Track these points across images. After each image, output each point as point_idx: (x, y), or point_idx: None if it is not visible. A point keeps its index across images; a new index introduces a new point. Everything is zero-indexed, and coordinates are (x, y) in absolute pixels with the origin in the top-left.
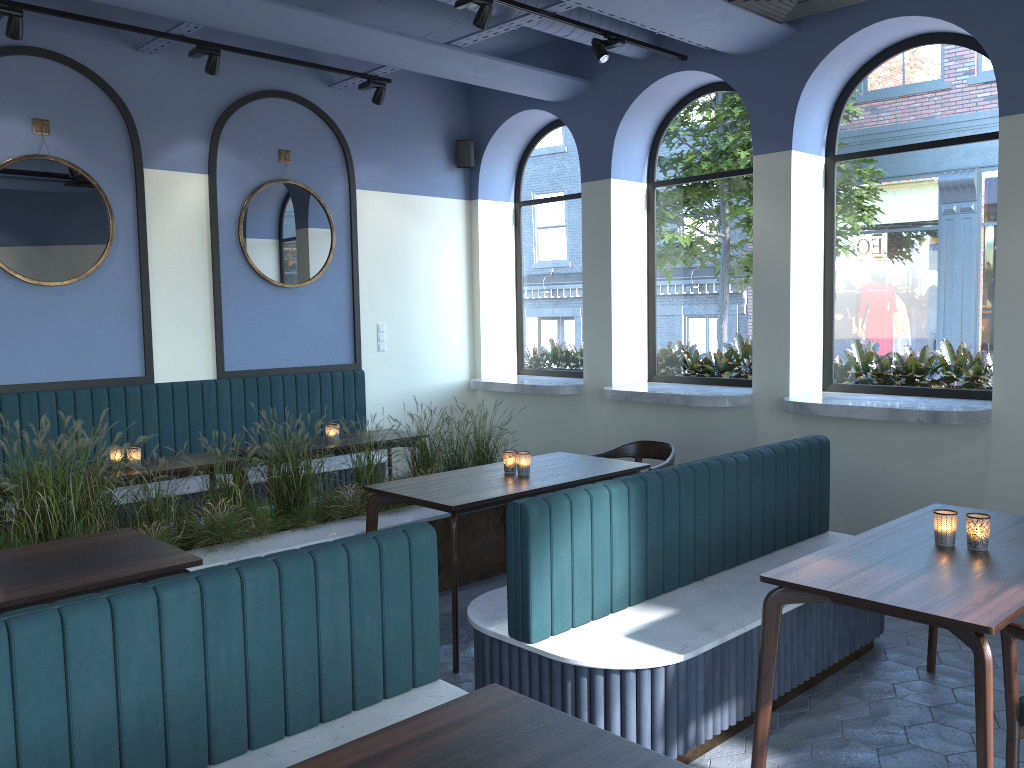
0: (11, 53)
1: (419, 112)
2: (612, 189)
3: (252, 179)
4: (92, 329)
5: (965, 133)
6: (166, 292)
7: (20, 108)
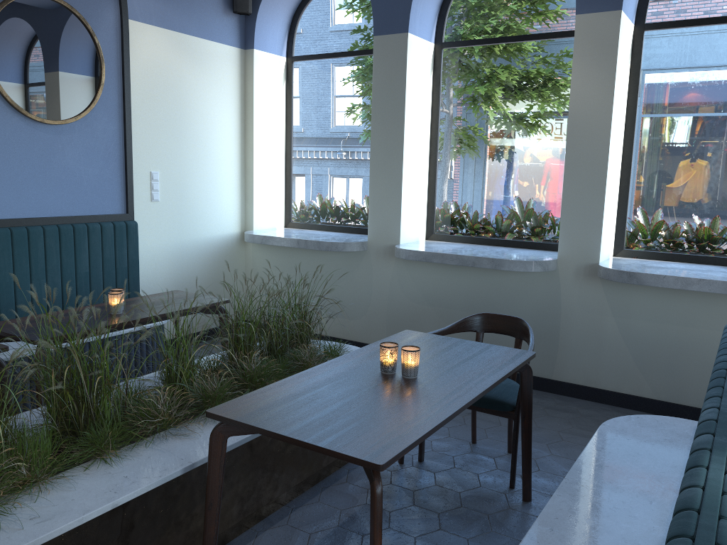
0: None
1: None
2: (409, 44)
3: None
4: None
5: None
6: None
7: None
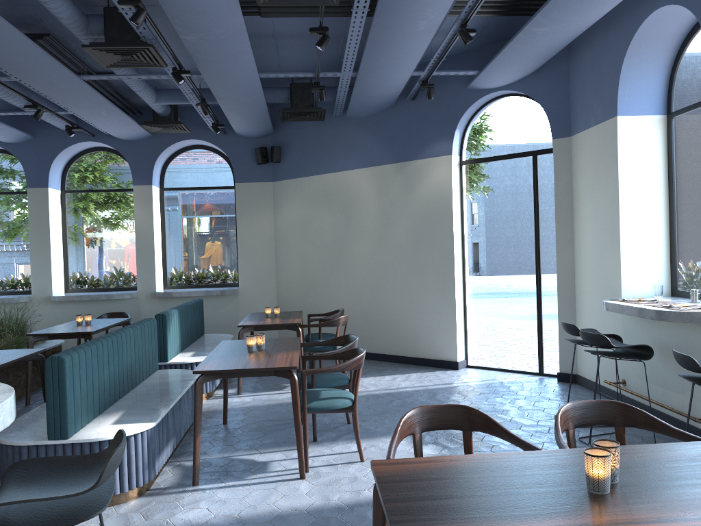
0: None
1: None
2: (49, 193)
3: None
4: None
5: (217, 185)
6: None
7: None
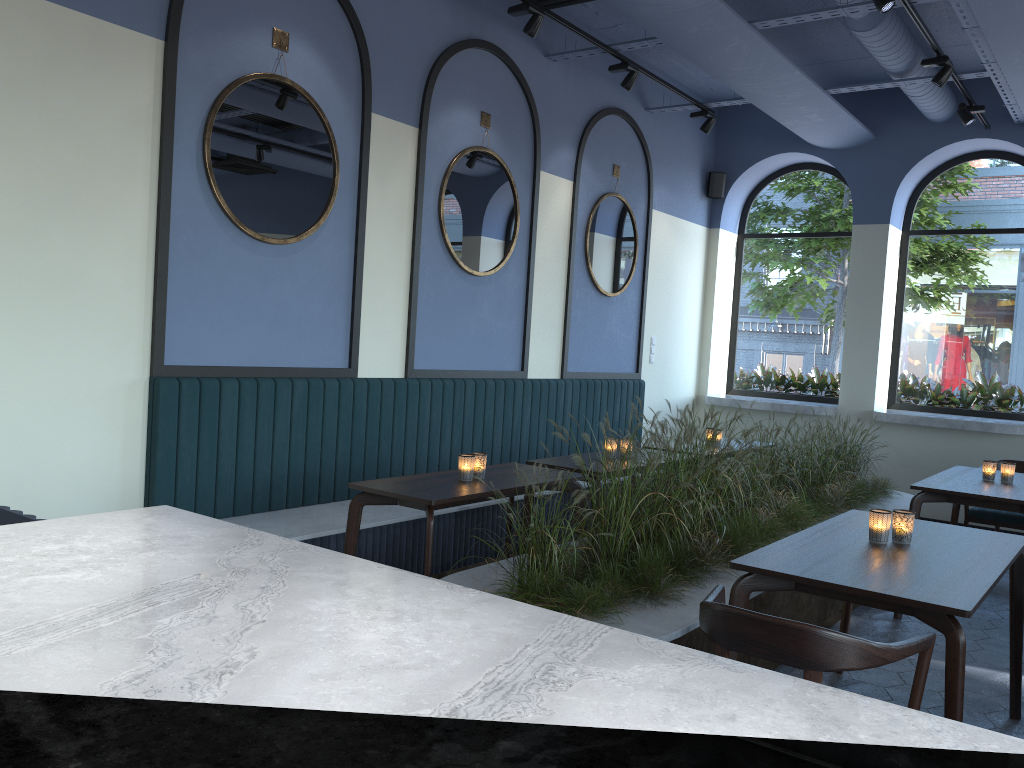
0: (477, 46)
1: (689, 142)
2: (889, 233)
3: (596, 190)
4: (495, 321)
5: None
6: (539, 291)
7: (475, 100)
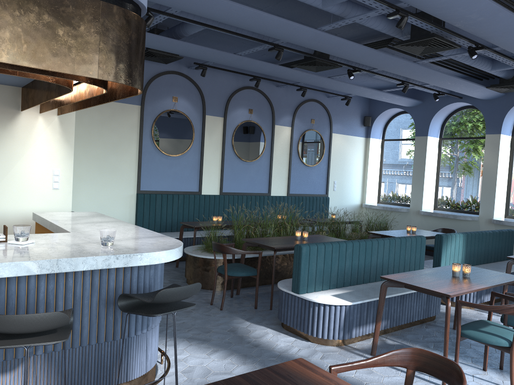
0: (246, 88)
1: (353, 106)
2: (427, 140)
3: (303, 129)
4: (256, 176)
5: None
6: (276, 165)
7: (246, 105)
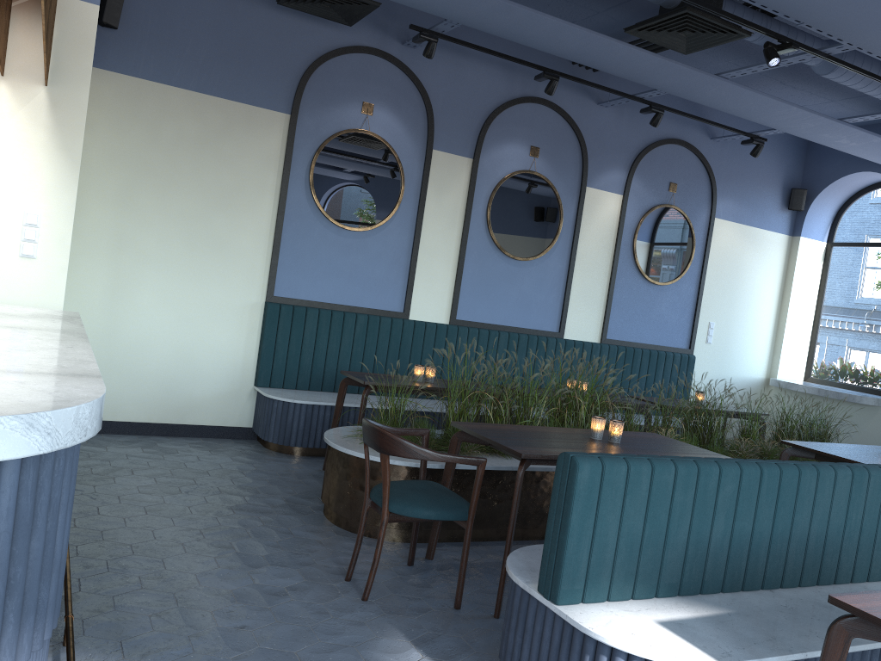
0: (528, 101)
1: (768, 163)
2: None
3: (649, 202)
4: (535, 293)
5: None
6: (581, 275)
7: (525, 138)
